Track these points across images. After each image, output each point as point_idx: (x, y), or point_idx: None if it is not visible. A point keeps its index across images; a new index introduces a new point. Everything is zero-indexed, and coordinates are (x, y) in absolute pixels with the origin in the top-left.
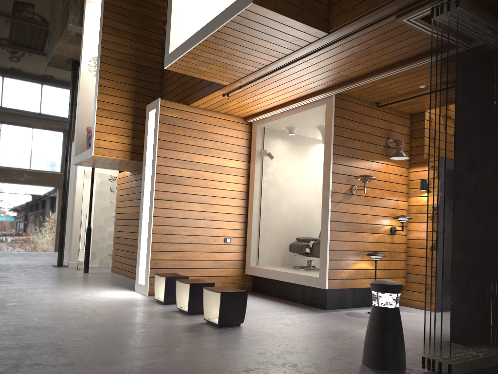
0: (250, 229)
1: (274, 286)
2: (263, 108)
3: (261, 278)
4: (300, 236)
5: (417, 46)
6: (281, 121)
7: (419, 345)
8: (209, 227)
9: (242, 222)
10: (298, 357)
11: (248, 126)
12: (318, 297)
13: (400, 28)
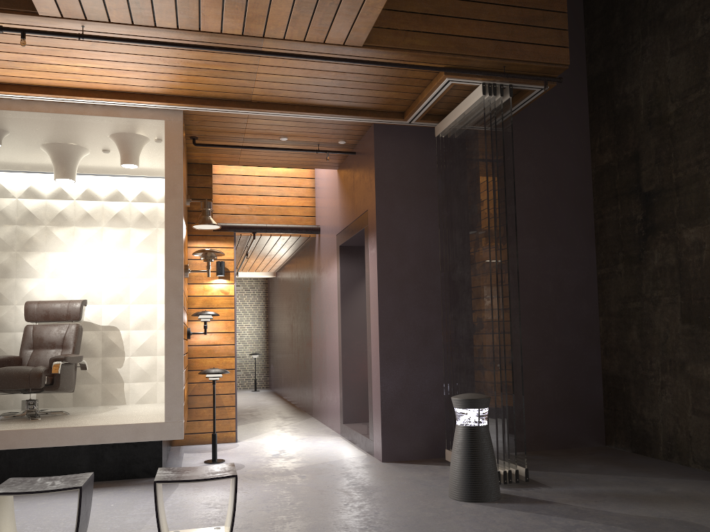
0: None
1: None
2: None
3: None
4: None
5: (380, 101)
6: (13, 115)
7: (395, 472)
8: None
9: None
10: (441, 524)
11: None
12: (140, 459)
13: (413, 80)
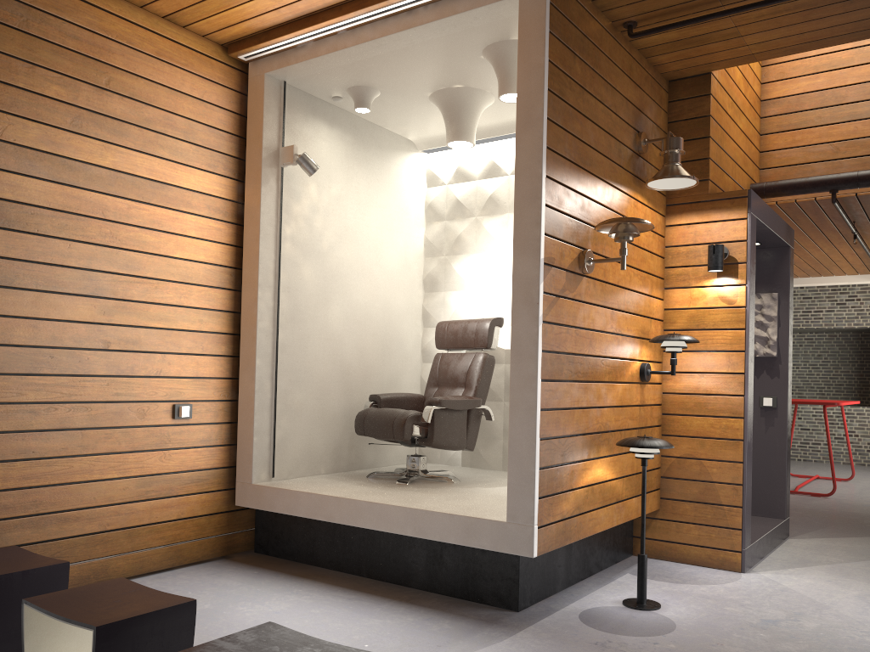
0: (251, 375)
1: (329, 539)
2: (300, 8)
3: (286, 515)
4: (374, 390)
5: None
6: (348, 59)
7: None
8: (125, 373)
9: (225, 357)
10: None
11: (236, 73)
12: (488, 575)
13: None
